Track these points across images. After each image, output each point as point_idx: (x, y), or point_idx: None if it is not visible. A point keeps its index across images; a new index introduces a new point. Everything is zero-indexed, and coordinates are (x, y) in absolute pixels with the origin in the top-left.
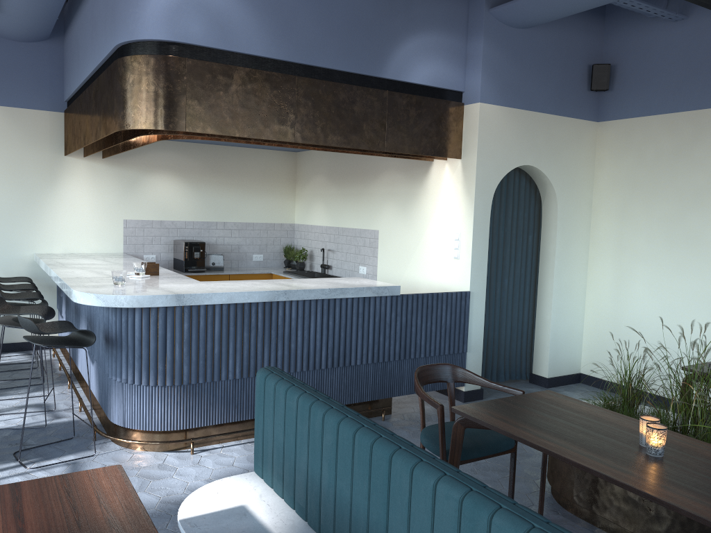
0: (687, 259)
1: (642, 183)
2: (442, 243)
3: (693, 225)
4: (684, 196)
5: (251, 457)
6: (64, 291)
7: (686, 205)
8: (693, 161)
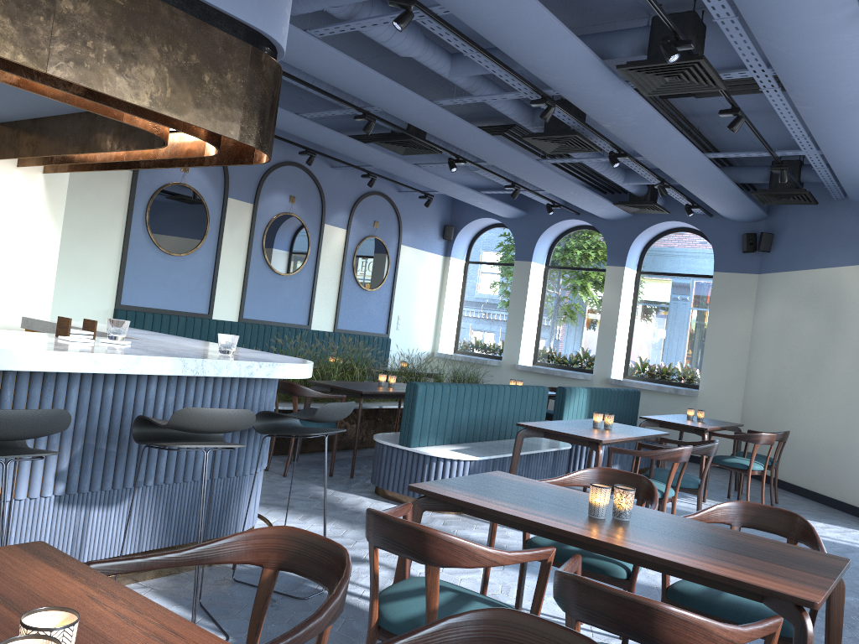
0: (76, 282)
1: None
2: (4, 267)
3: (82, 255)
4: (76, 229)
5: None
6: (219, 375)
7: (77, 237)
8: (85, 201)
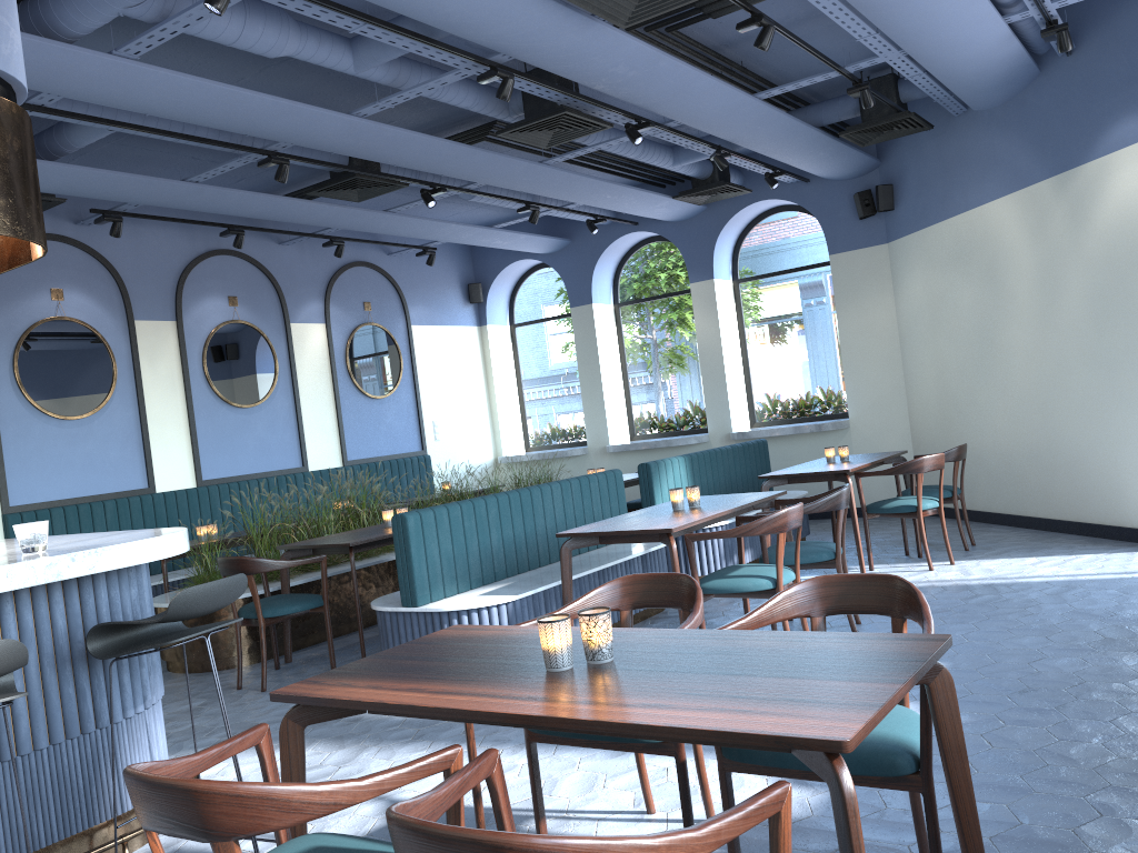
0: None
1: None
2: None
3: None
4: None
5: None
6: None
7: None
8: None
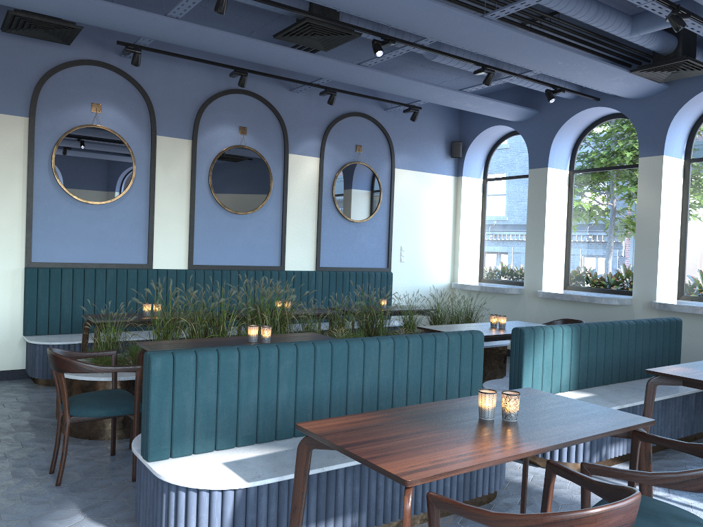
0: None
1: None
2: None
3: None
4: None
5: None
6: None
7: None
8: None
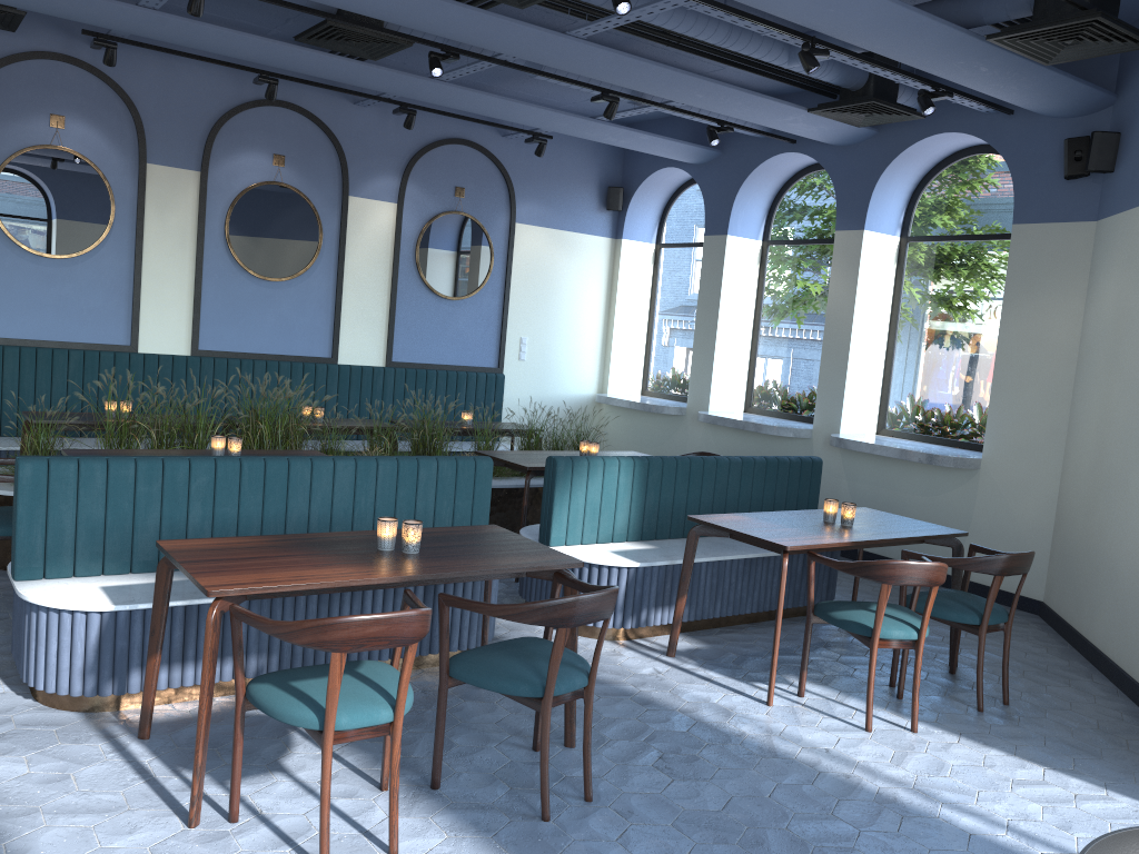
0: None
1: None
2: None
3: None
4: None
5: None
6: None
7: None
8: None
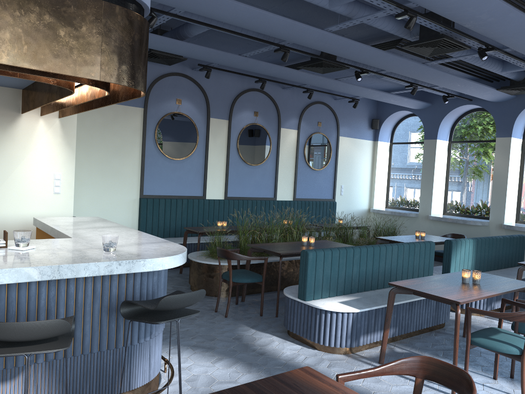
0: (113, 183)
1: (84, 139)
2: (38, 182)
3: (115, 165)
4: (110, 149)
5: (173, 352)
6: (77, 276)
7: (111, 154)
8: (114, 131)
